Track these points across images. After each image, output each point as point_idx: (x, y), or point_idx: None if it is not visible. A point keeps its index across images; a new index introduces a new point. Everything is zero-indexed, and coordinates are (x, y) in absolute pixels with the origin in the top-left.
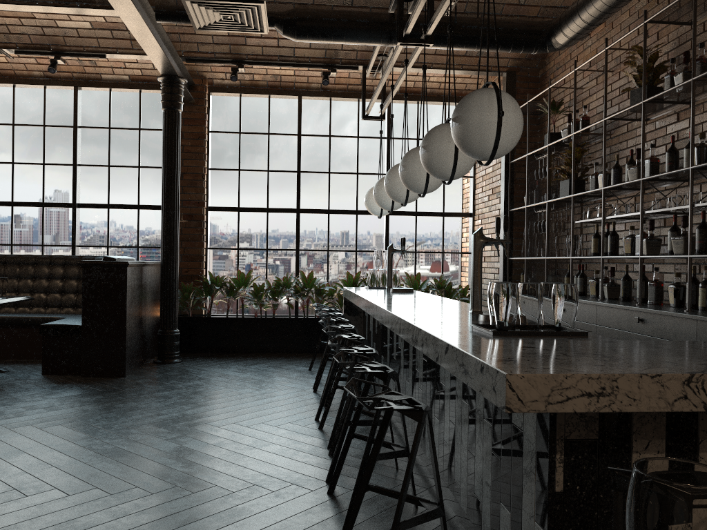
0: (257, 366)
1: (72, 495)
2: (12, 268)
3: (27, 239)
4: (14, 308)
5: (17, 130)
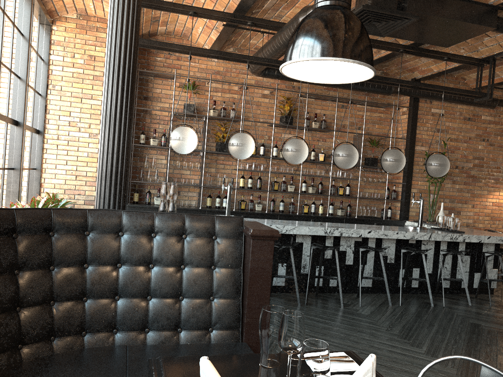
0: None
1: None
2: None
3: None
4: None
5: None
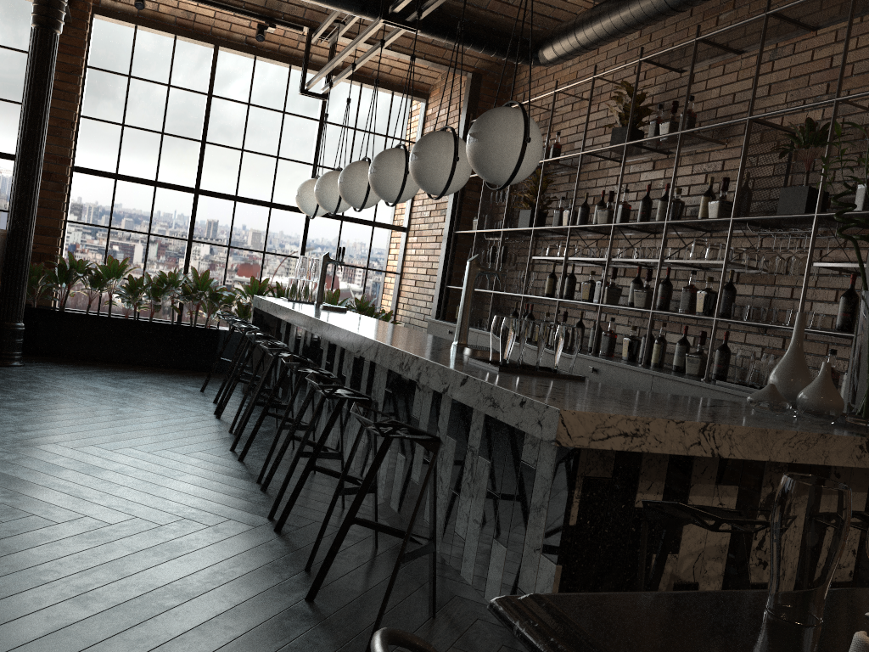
0: (132, 380)
1: None
2: None
3: None
4: None
5: None
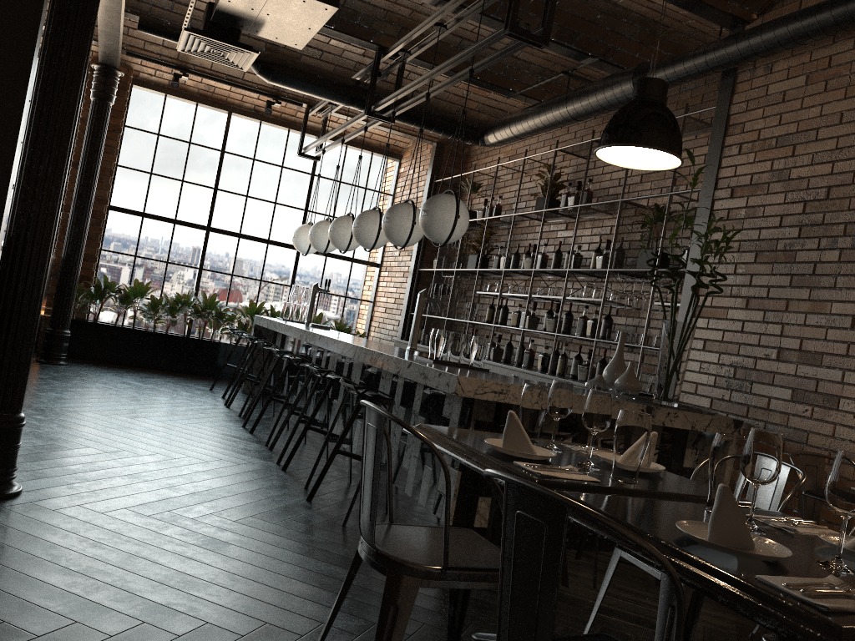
0: (154, 379)
1: (74, 449)
2: None
3: None
4: None
5: None
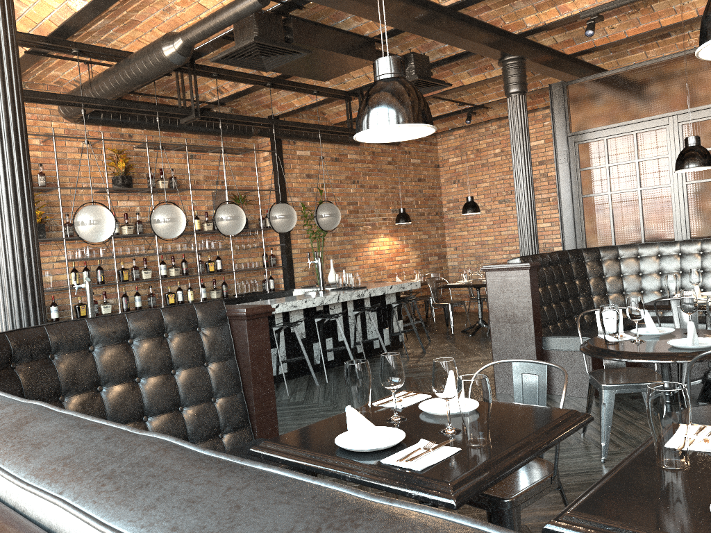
0: None
1: None
2: None
3: None
4: None
5: None
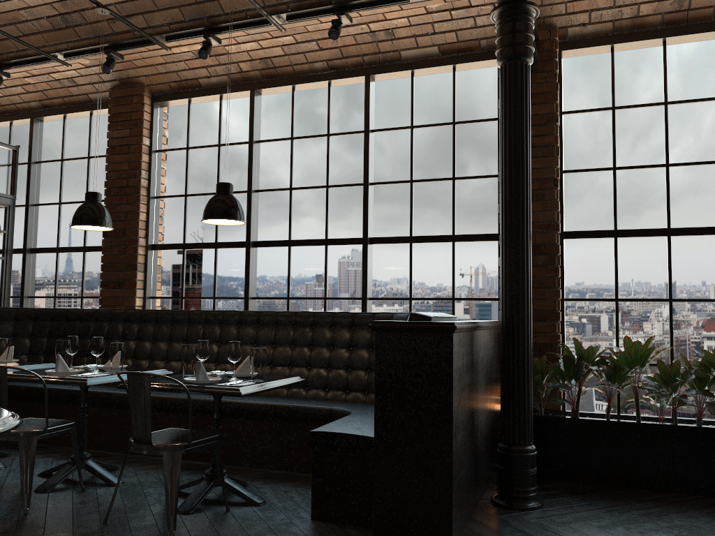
0: None
1: None
2: (284, 331)
3: (307, 291)
4: (285, 389)
5: (296, 144)
